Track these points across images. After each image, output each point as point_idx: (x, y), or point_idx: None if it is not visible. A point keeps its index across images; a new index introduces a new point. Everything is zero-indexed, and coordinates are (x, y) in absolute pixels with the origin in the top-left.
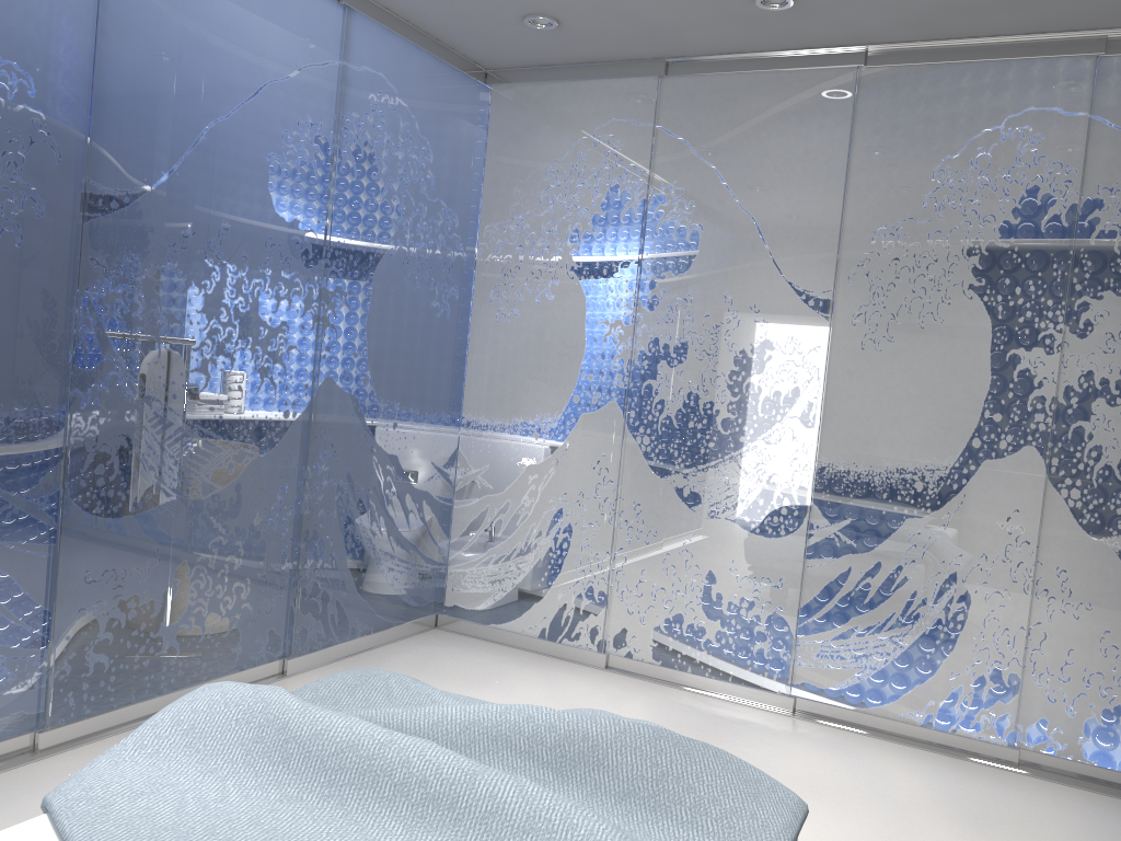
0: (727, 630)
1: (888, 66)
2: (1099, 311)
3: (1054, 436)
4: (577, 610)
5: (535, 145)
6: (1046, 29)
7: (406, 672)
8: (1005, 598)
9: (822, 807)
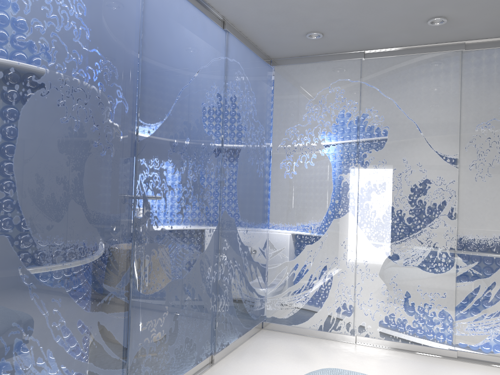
0: (418, 320)
1: (476, 50)
2: None
3: None
4: (338, 315)
5: (299, 93)
6: None
7: (268, 355)
8: None
9: None
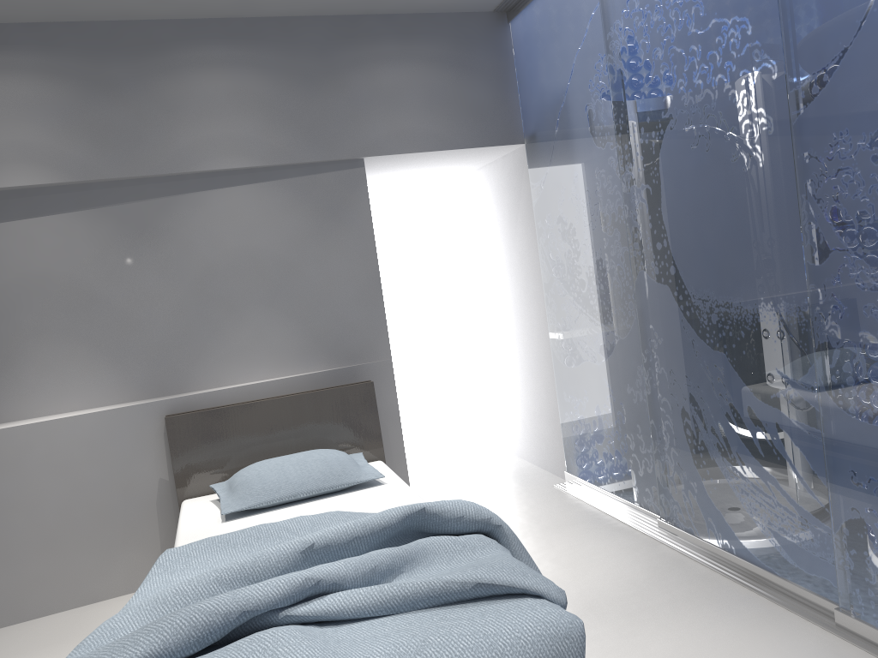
0: None
1: None
2: None
3: None
4: None
5: None
6: None
7: None
8: None
9: None
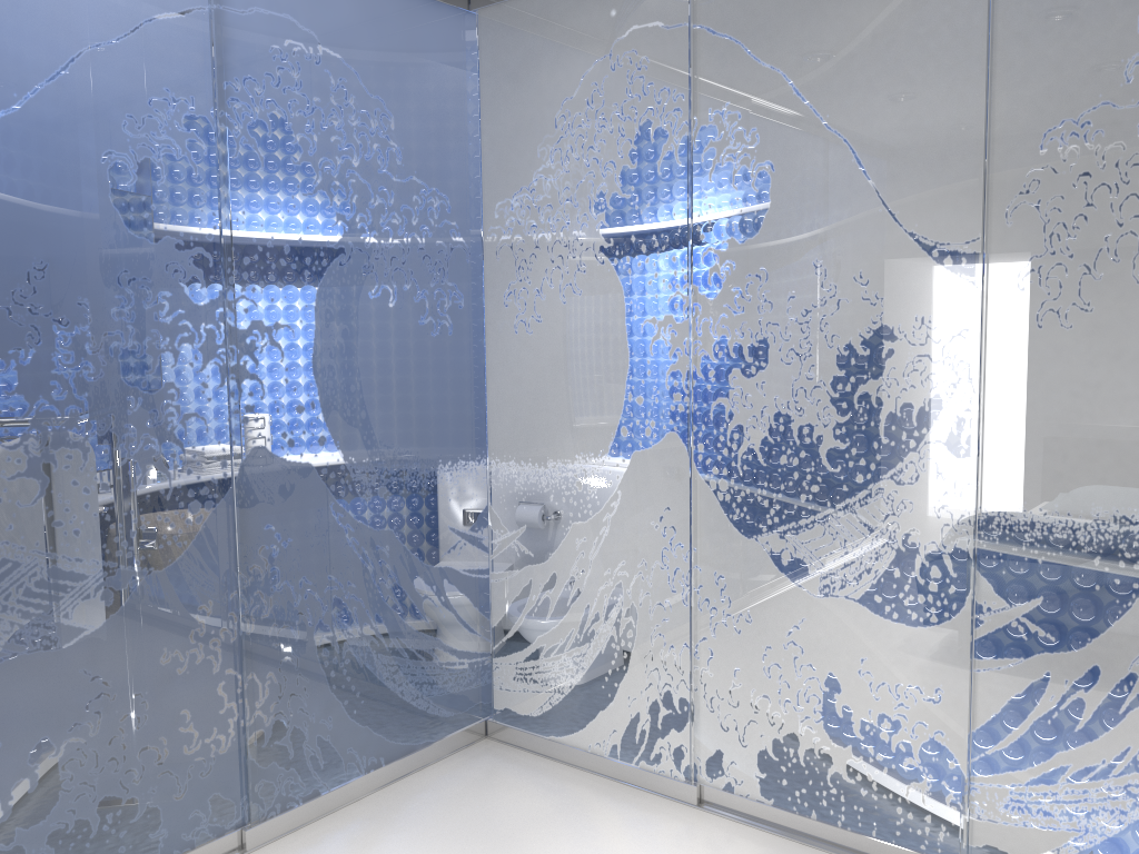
0: (863, 761)
1: None
2: None
3: None
4: (654, 723)
5: (538, 82)
6: None
7: (413, 832)
8: None
9: None
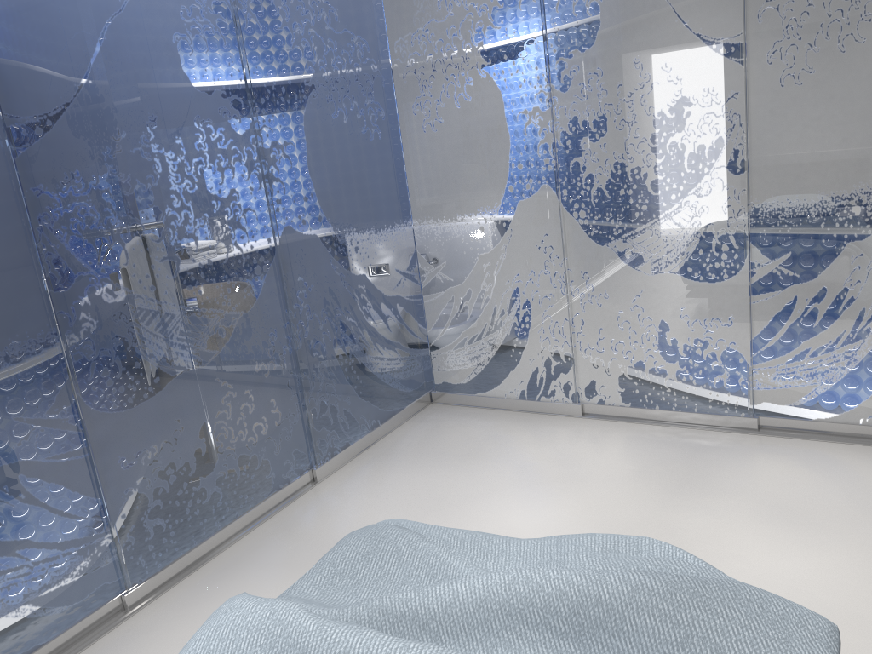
0: (686, 369)
1: None
2: None
3: None
4: (548, 372)
5: None
6: None
7: (415, 457)
8: None
9: (811, 535)
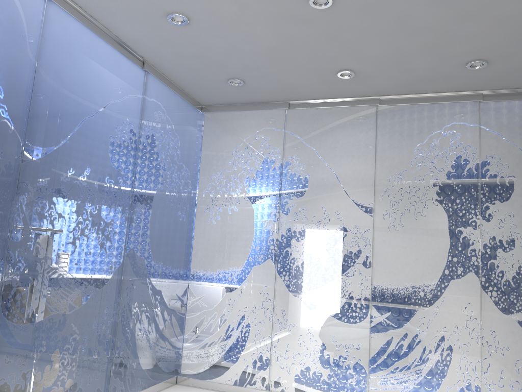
0: (333, 373)
1: (390, 105)
2: (494, 209)
3: (481, 267)
4: (254, 368)
5: (227, 139)
6: (458, 90)
7: None
8: (468, 347)
9: None
